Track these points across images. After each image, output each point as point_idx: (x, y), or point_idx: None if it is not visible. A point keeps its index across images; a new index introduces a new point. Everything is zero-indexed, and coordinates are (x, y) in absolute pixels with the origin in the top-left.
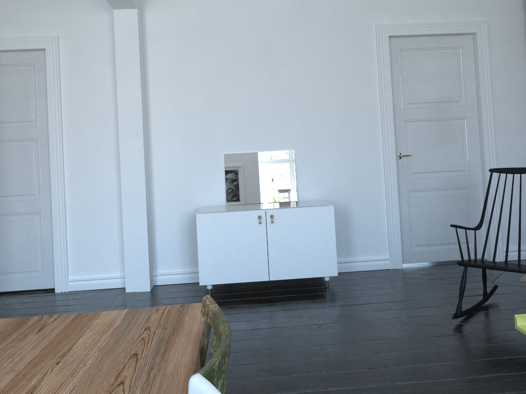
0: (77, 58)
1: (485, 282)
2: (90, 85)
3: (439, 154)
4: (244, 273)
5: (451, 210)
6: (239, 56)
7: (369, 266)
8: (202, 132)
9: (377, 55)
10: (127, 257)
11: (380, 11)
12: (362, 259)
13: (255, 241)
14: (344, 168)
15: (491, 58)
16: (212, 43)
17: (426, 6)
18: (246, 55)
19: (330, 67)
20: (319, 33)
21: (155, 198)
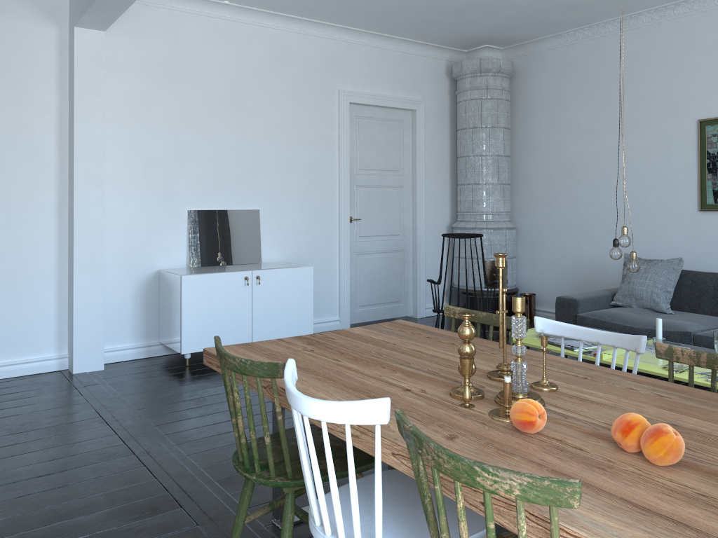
0: (8, 77)
1: (443, 327)
2: (25, 115)
3: (382, 219)
4: (228, 337)
5: (388, 272)
6: (209, 102)
7: (322, 327)
8: (164, 184)
9: (338, 119)
10: (77, 330)
11: (343, 76)
12: (316, 321)
13: (240, 304)
14: (304, 230)
15: (425, 134)
16: (181, 84)
17: (379, 79)
18: (217, 103)
19: (297, 126)
20: (289, 90)
21: (104, 260)
